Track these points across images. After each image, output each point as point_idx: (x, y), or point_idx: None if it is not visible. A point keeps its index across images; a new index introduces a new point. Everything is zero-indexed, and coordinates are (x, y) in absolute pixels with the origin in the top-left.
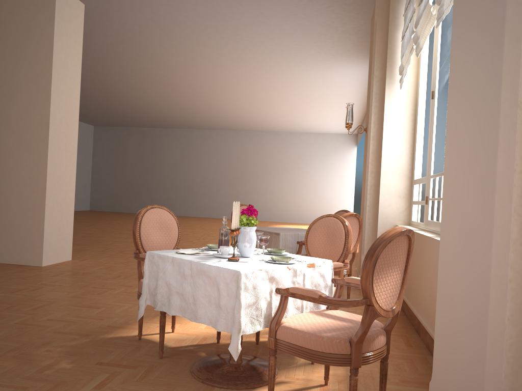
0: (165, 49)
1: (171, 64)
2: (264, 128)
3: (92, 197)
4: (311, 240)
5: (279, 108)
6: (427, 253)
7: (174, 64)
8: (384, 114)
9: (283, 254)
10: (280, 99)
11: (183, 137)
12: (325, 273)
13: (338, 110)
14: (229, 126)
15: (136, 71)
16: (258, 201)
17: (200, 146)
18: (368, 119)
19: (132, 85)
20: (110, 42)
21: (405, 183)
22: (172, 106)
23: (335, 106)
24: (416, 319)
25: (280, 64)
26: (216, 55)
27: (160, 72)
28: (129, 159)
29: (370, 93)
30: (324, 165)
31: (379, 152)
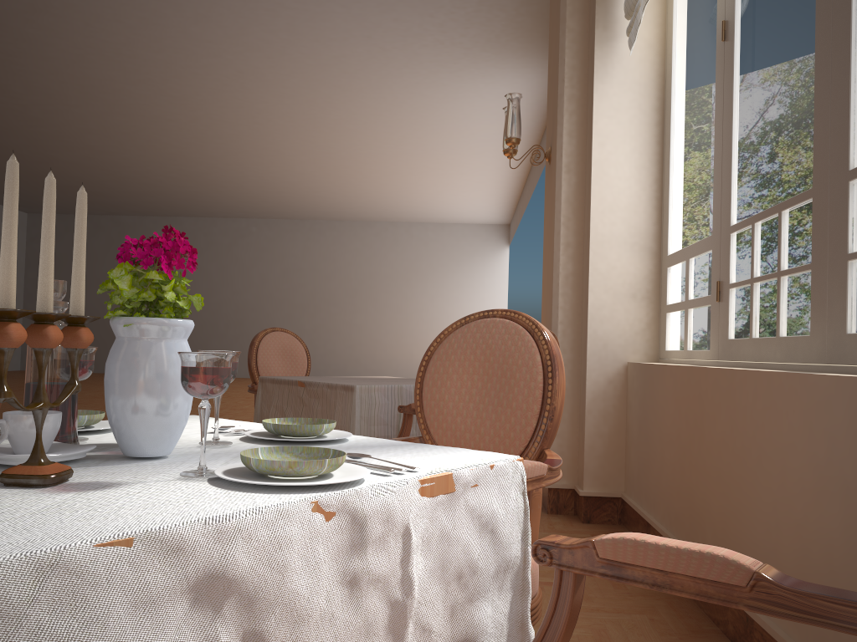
0: (131, 31)
1: (150, 70)
2: (345, 214)
3: (25, 346)
4: (436, 393)
5: (369, 171)
6: (773, 422)
7: (156, 70)
8: (594, 110)
9: (327, 439)
10: (370, 152)
11: (198, 233)
12: (499, 513)
13: (476, 174)
14: (282, 210)
15: (81, 85)
16: (337, 346)
17: (229, 249)
18: (556, 127)
19: (80, 120)
20: (11, 11)
21: (644, 266)
22: (168, 168)
23: (471, 167)
24: (732, 610)
25: (365, 71)
26: (237, 46)
27: (132, 89)
28: (97, 274)
29: (559, 68)
30: (454, 279)
31: (582, 201)
